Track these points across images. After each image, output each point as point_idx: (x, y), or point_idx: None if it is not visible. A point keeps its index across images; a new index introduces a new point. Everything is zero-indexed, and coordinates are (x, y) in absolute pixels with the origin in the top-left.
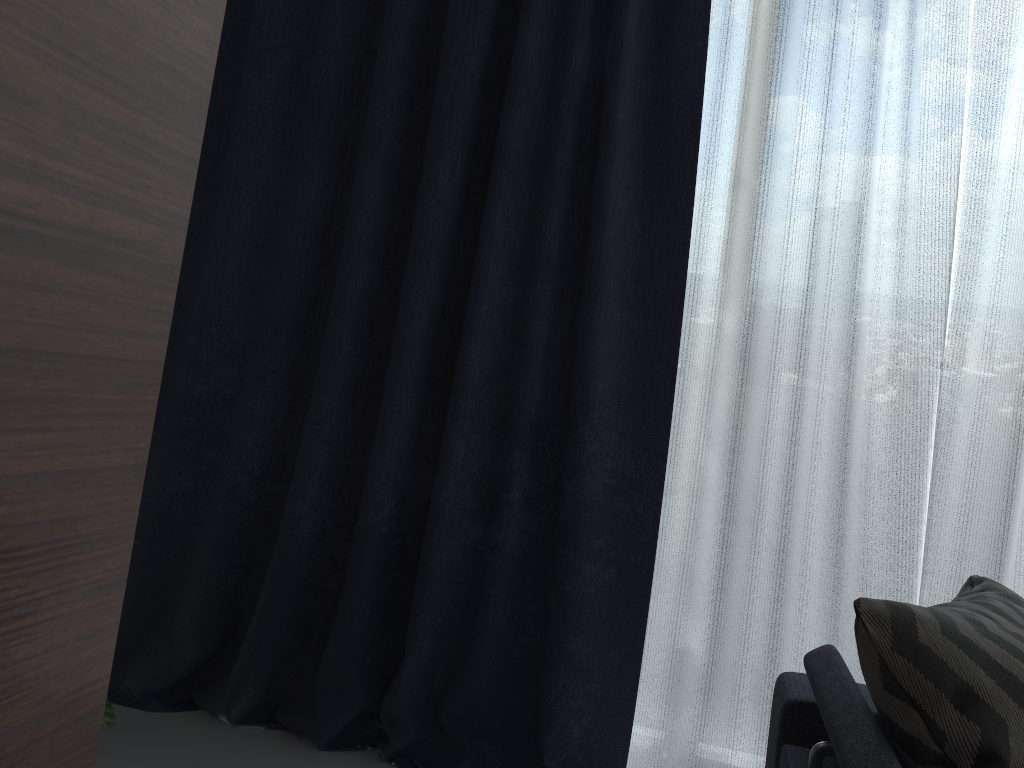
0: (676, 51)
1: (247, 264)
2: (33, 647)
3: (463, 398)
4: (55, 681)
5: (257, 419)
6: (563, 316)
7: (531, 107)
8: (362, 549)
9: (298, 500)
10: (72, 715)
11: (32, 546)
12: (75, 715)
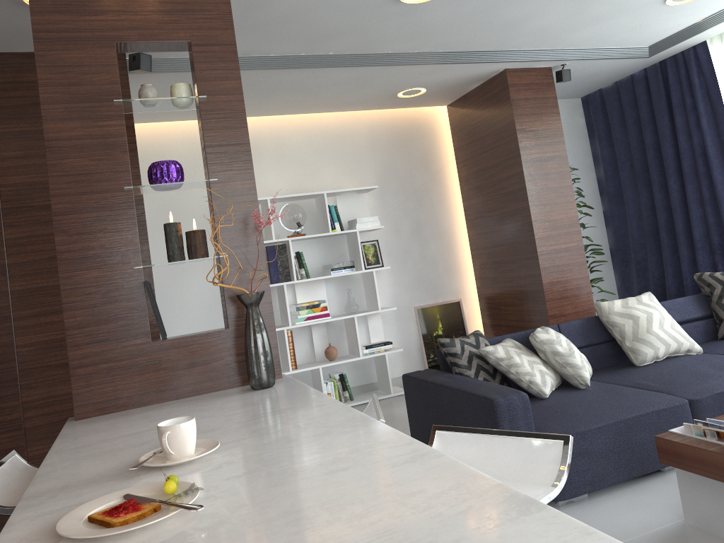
0: (720, 128)
1: (637, 222)
2: (578, 301)
3: (696, 244)
4: (584, 306)
5: (652, 262)
6: (719, 213)
7: (688, 157)
8: (685, 291)
9: (667, 281)
10: (589, 311)
11: (573, 288)
12: (589, 311)
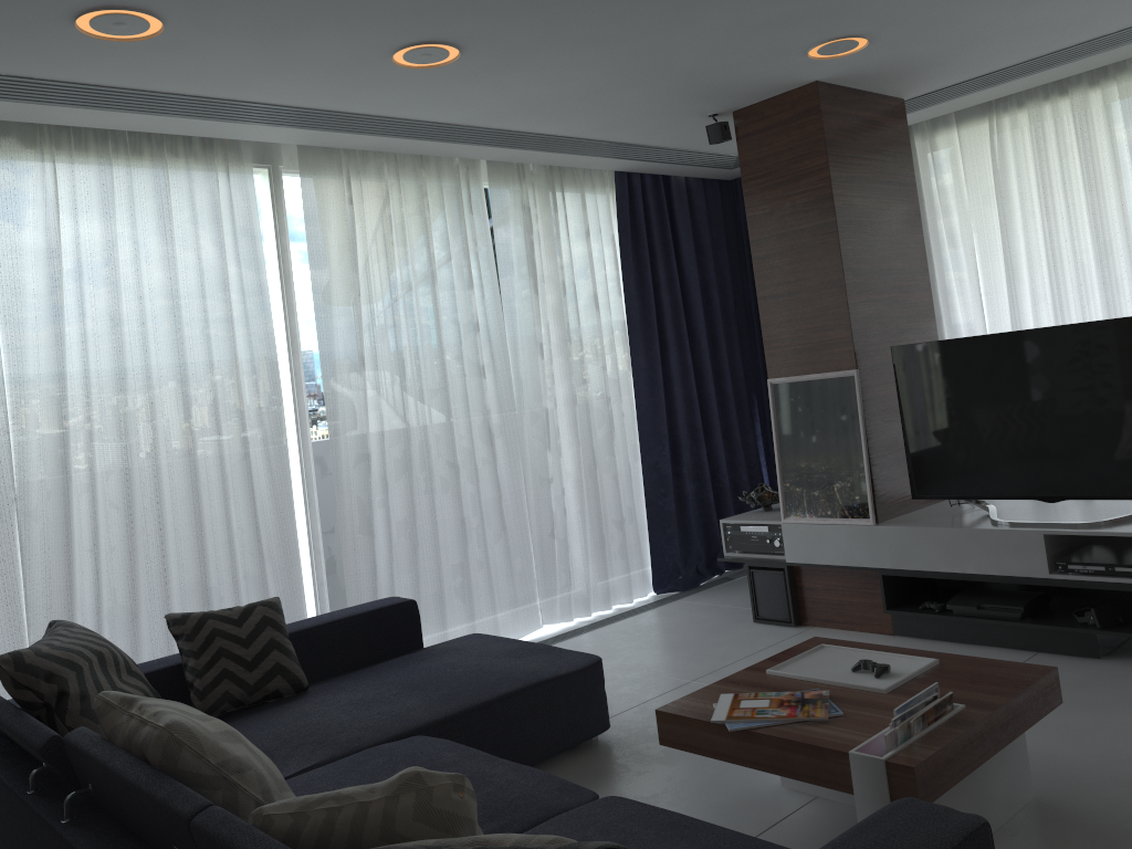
0: None
1: None
2: None
3: None
4: None
5: None
6: None
7: None
8: None
9: None
10: None
11: None
12: None
